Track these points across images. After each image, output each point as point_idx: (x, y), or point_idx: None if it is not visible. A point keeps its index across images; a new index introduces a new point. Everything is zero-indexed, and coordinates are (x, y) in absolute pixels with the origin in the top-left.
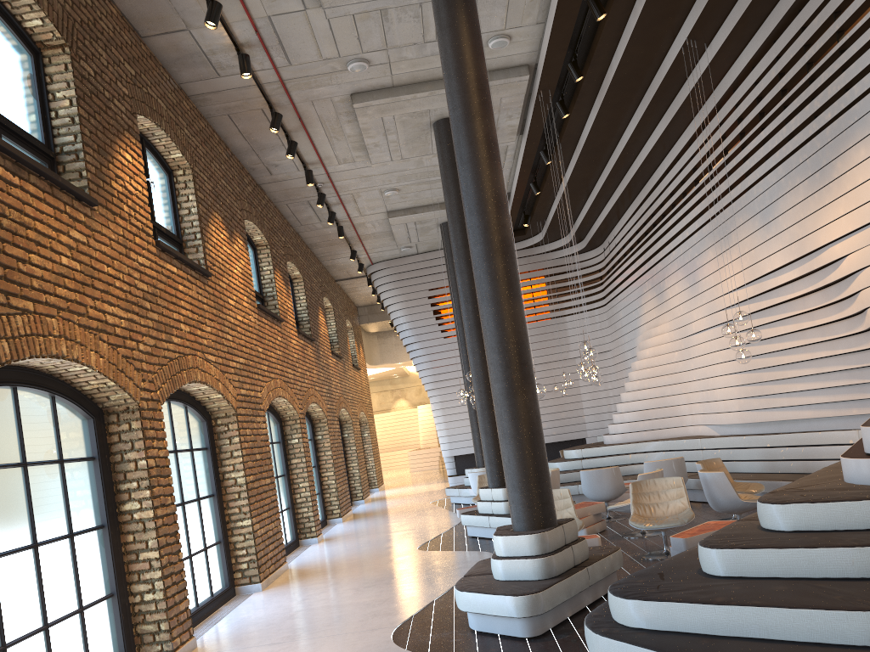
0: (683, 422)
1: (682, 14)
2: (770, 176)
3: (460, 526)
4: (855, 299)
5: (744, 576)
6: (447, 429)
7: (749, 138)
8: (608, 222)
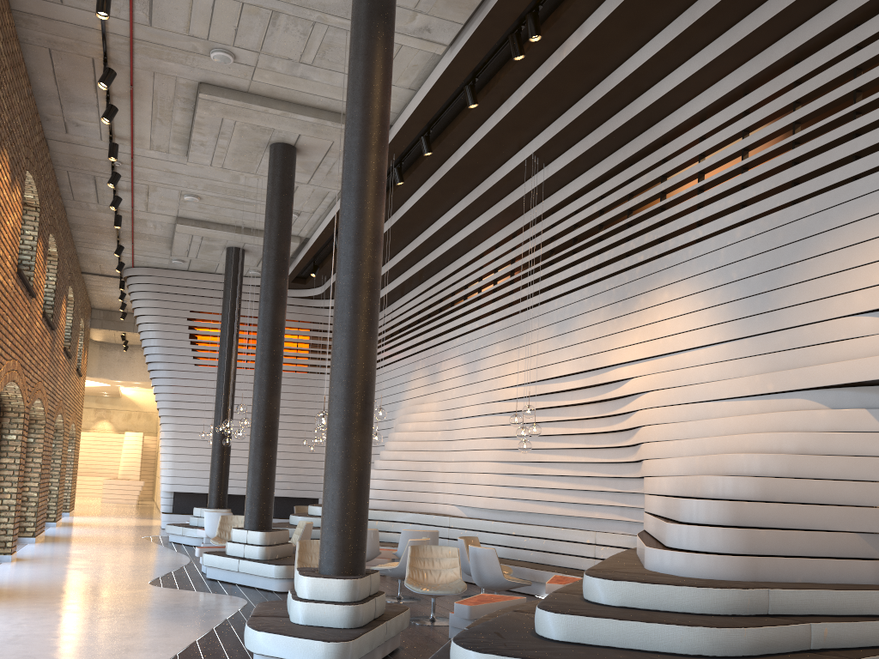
0: (433, 499)
1: (535, 131)
2: (574, 294)
3: (191, 567)
4: (628, 416)
5: (582, 642)
6: (174, 462)
7: (559, 257)
8: (392, 296)
